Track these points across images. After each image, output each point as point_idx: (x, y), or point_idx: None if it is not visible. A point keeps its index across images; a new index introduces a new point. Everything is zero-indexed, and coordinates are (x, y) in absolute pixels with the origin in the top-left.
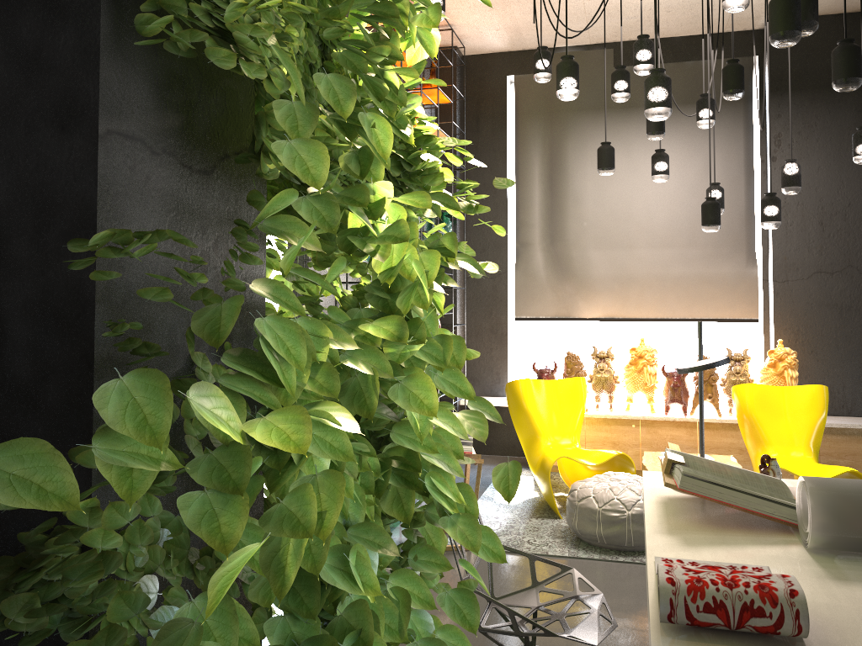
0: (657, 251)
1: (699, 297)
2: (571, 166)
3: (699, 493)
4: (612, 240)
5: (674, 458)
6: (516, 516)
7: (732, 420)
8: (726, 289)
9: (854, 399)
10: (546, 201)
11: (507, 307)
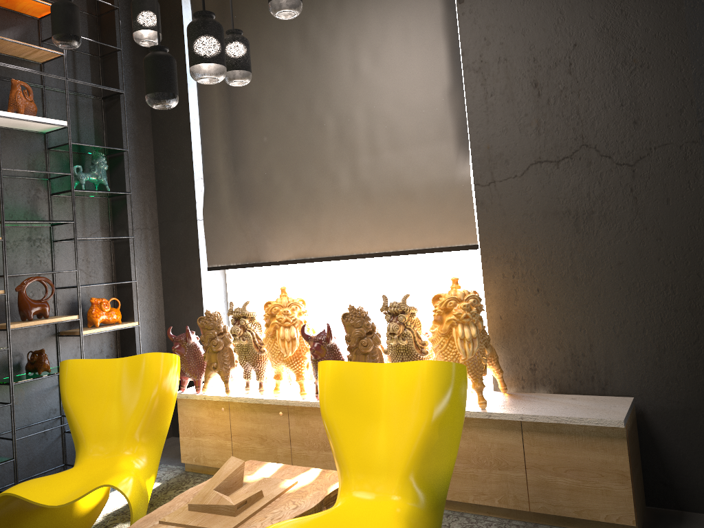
0: (346, 163)
1: (399, 220)
2: None
3: None
4: (296, 156)
5: None
6: None
7: None
8: (431, 205)
9: (609, 365)
10: (228, 117)
11: (199, 255)
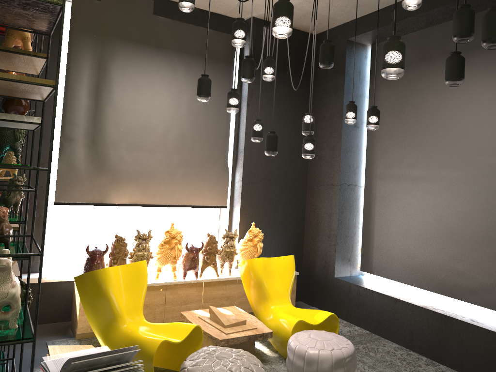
0: (170, 156)
1: (194, 190)
2: (115, 82)
3: None
4: (141, 145)
5: None
6: None
7: (225, 278)
8: (211, 186)
9: (274, 255)
10: (91, 106)
11: None
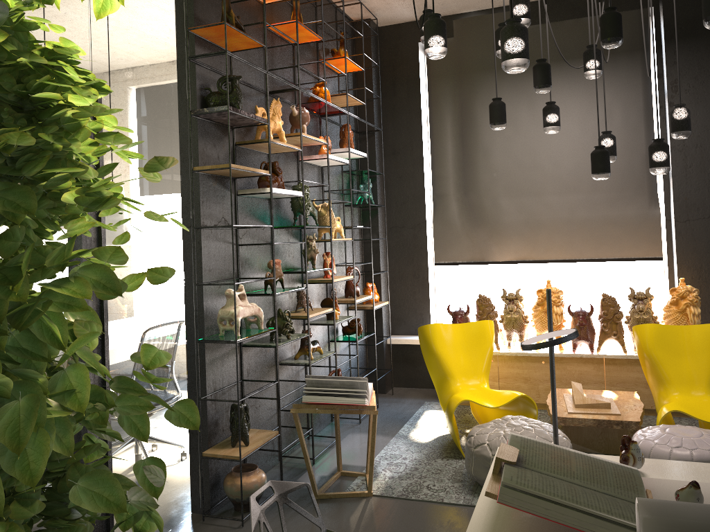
0: (563, 197)
1: (604, 238)
2: (479, 122)
3: (521, 508)
4: (520, 189)
5: (505, 456)
6: (423, 457)
7: (637, 356)
8: (630, 230)
9: None
10: (459, 155)
11: (427, 254)
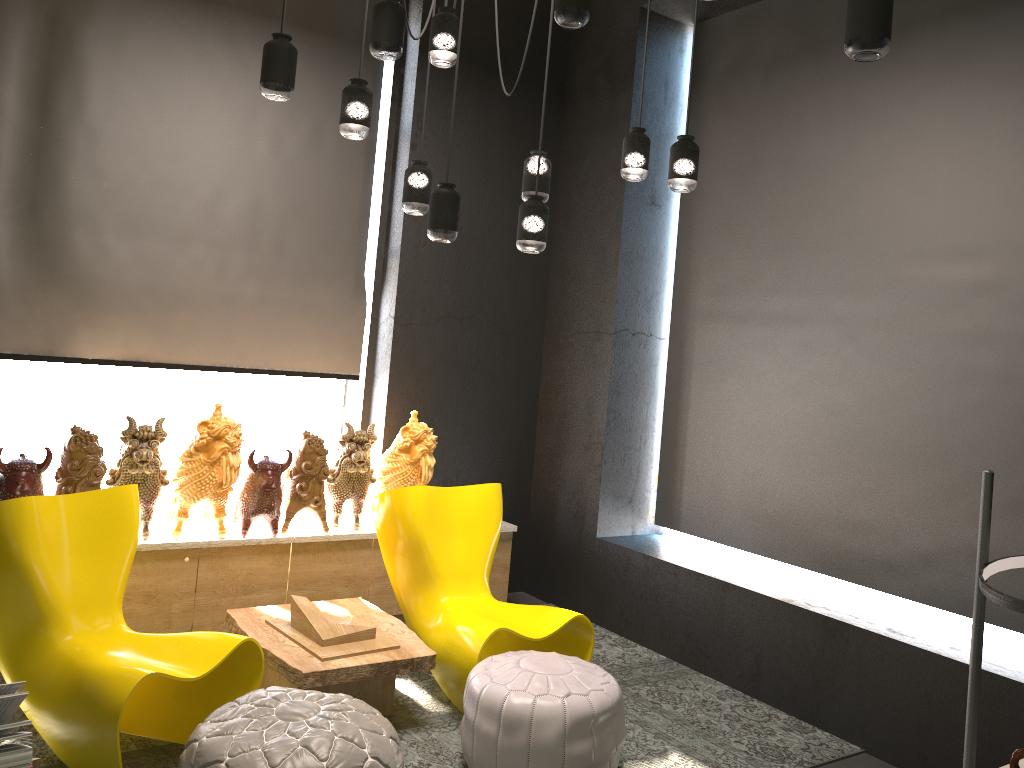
0: (227, 255)
1: (283, 336)
2: (91, 72)
3: None
4: (153, 224)
5: None
6: None
7: (344, 536)
8: (322, 328)
9: None
10: (30, 125)
11: None
